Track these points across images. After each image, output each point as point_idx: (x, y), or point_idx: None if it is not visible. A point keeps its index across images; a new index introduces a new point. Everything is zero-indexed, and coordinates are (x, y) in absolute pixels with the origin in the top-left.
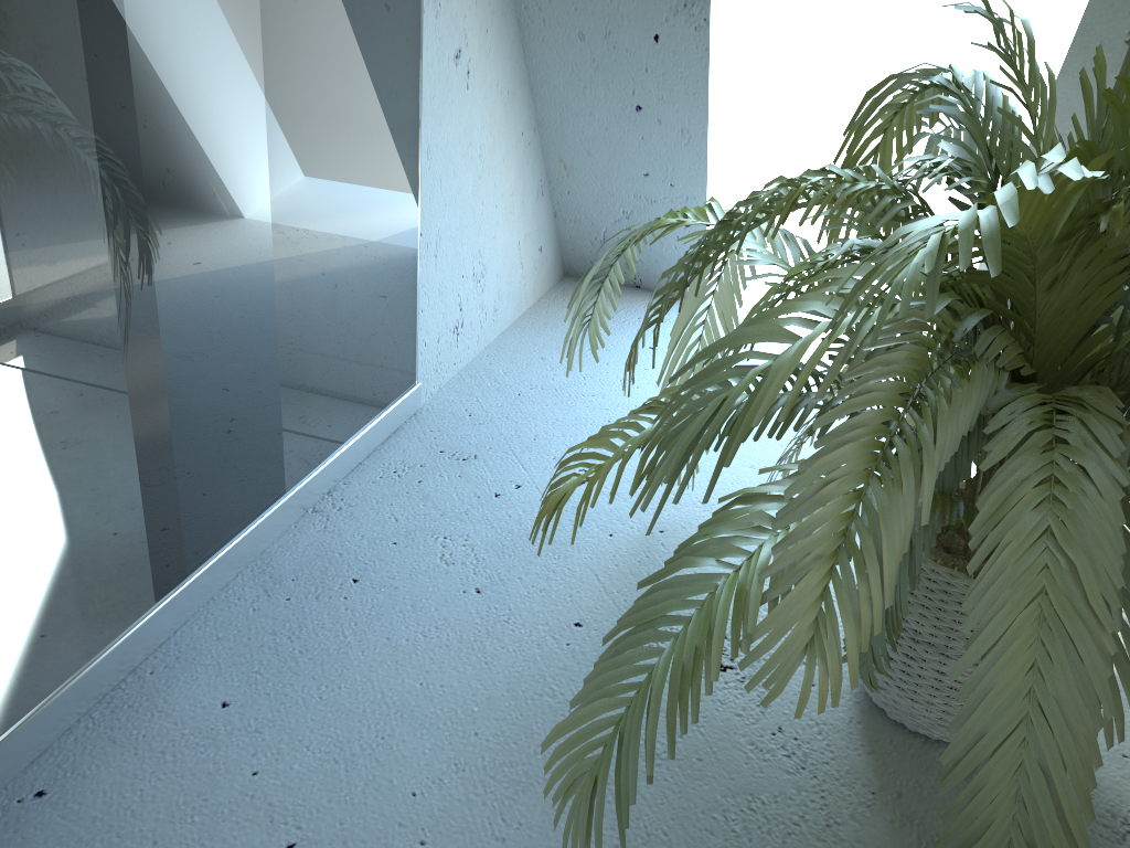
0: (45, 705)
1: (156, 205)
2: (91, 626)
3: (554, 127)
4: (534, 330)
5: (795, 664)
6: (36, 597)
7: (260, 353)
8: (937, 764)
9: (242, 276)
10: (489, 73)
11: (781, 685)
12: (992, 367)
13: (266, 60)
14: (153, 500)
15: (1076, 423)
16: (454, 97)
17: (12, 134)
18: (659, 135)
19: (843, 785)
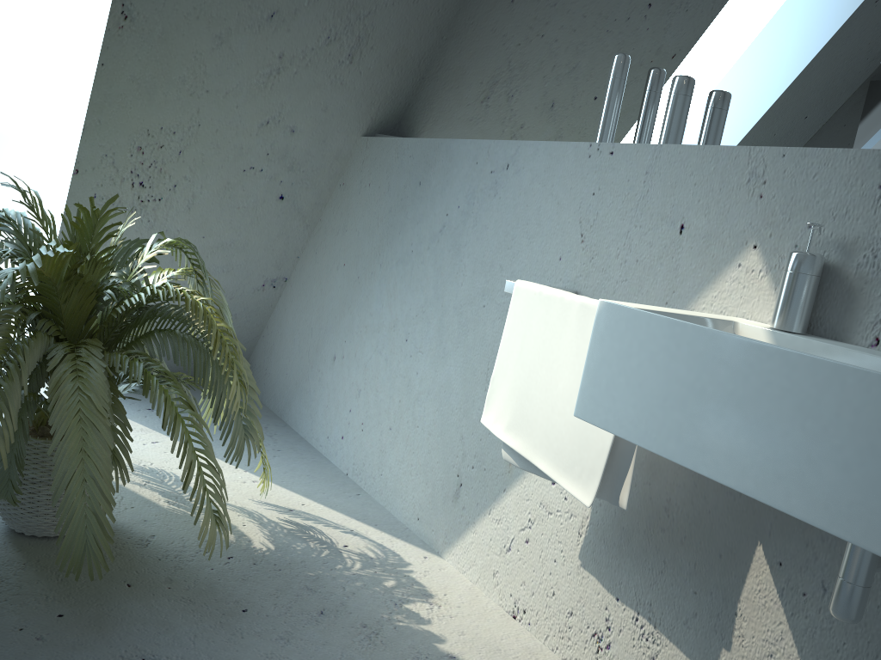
0: None
1: None
2: None
3: None
4: None
5: None
6: None
7: None
8: (56, 545)
9: None
10: None
11: None
12: (46, 334)
13: None
14: None
15: (84, 349)
16: None
17: None
18: None
19: (7, 565)
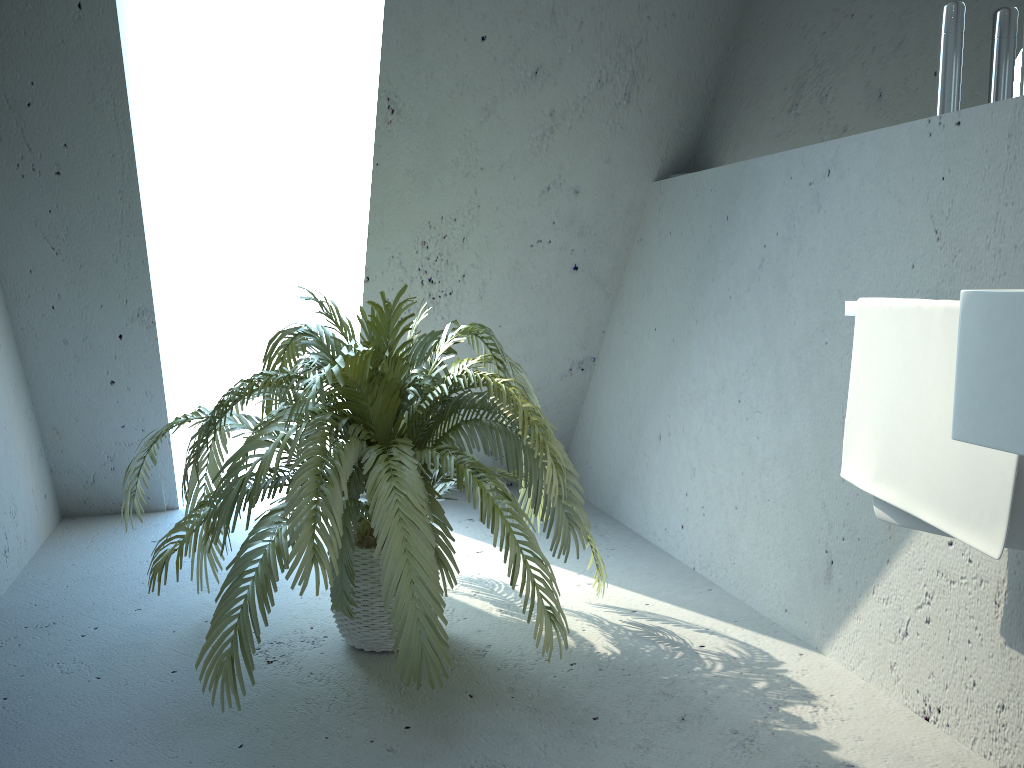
0: None
1: None
2: None
3: (47, 405)
4: (57, 551)
5: (310, 568)
6: None
7: None
8: (395, 659)
9: None
10: (4, 372)
11: (307, 580)
12: (358, 438)
13: None
14: None
15: (394, 448)
16: None
17: None
18: (130, 397)
19: (352, 680)
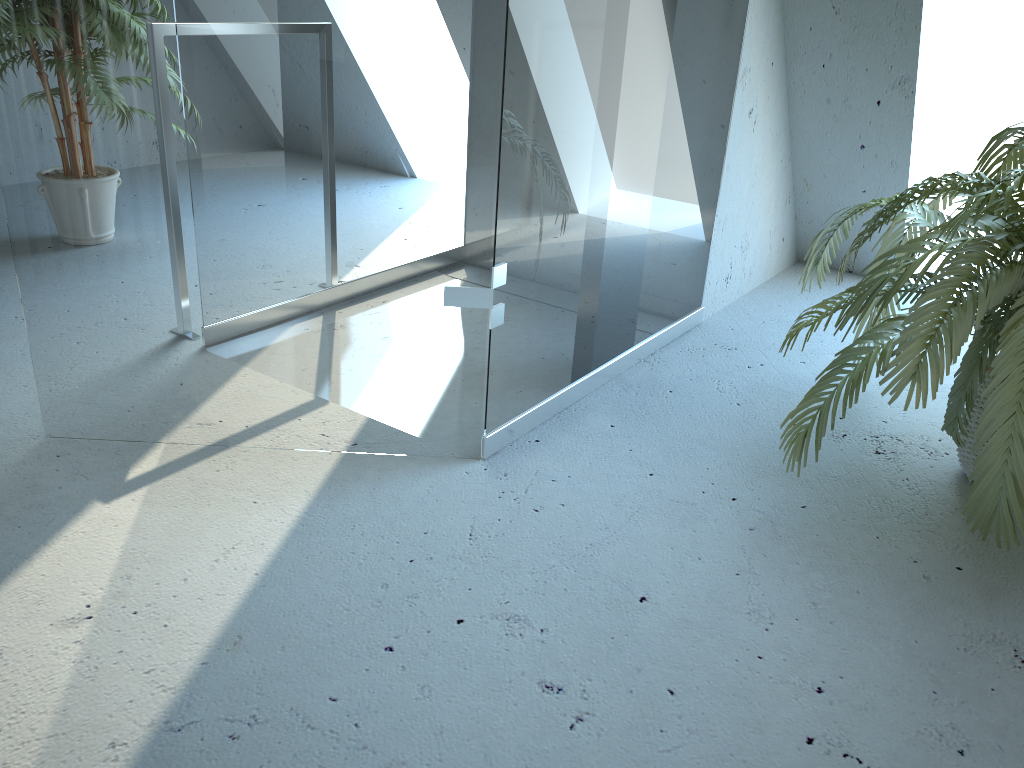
0: (539, 405)
1: (614, 181)
2: (557, 376)
3: (802, 158)
4: (774, 290)
5: (905, 383)
6: (546, 352)
7: (637, 264)
8: None
9: (637, 221)
10: (766, 122)
11: (898, 393)
12: None
13: (664, 114)
14: (587, 324)
15: None
16: (745, 136)
17: (579, 144)
18: (875, 165)
19: (939, 503)
